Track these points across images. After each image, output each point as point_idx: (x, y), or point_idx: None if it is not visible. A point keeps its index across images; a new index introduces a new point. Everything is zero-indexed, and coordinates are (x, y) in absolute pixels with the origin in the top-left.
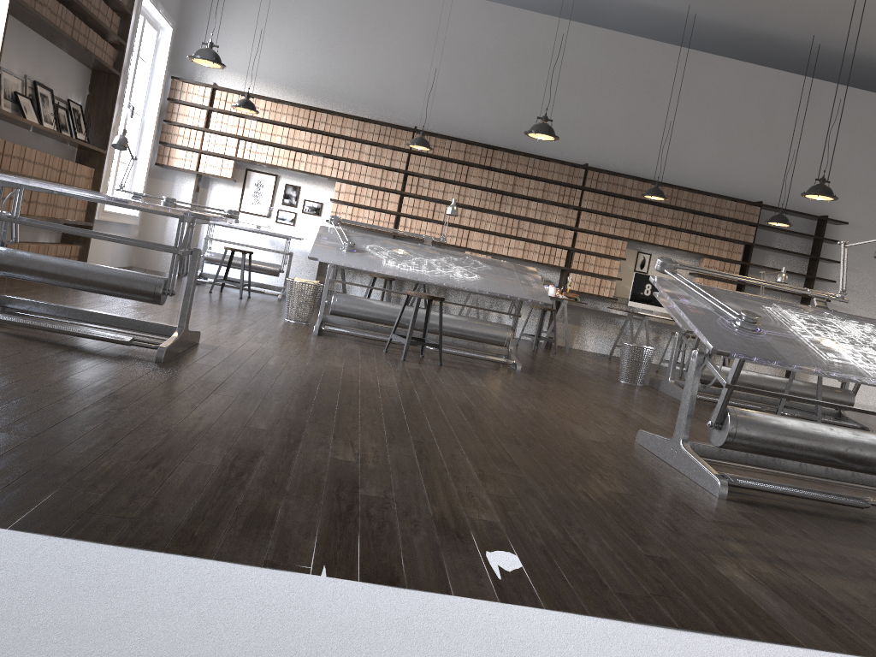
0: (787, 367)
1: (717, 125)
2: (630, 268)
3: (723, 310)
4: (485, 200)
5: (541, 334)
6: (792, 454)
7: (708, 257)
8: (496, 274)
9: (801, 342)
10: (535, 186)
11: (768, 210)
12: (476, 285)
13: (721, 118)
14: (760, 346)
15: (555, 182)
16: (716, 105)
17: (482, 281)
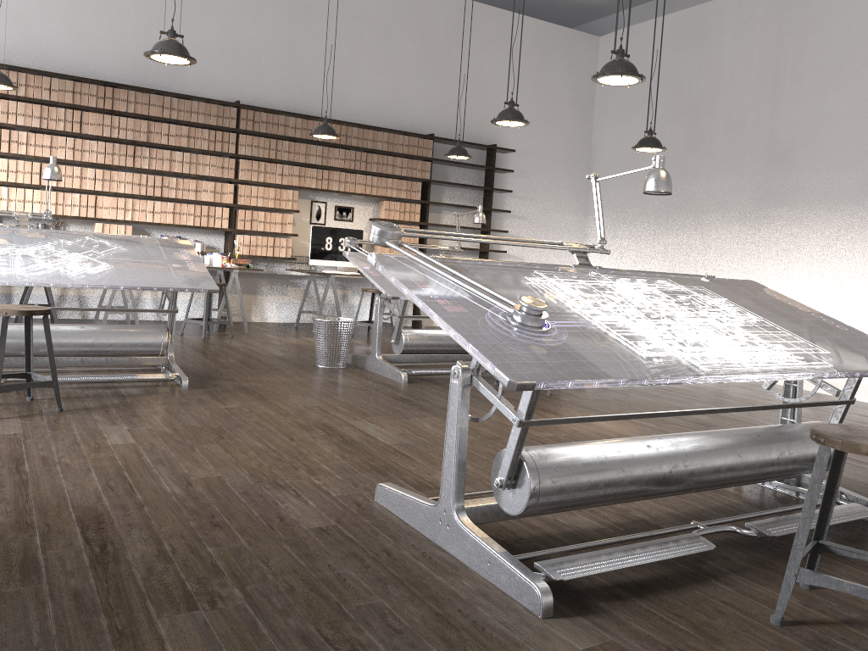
0: (612, 386)
1: (378, 51)
2: (306, 220)
3: (490, 299)
4: (112, 154)
5: (212, 312)
6: (610, 497)
7: (388, 200)
8: (134, 257)
9: (602, 332)
10: (177, 131)
11: (440, 143)
12: (105, 278)
13: (382, 43)
14: (565, 355)
15: (202, 126)
16: (375, 29)
17: (112, 272)
